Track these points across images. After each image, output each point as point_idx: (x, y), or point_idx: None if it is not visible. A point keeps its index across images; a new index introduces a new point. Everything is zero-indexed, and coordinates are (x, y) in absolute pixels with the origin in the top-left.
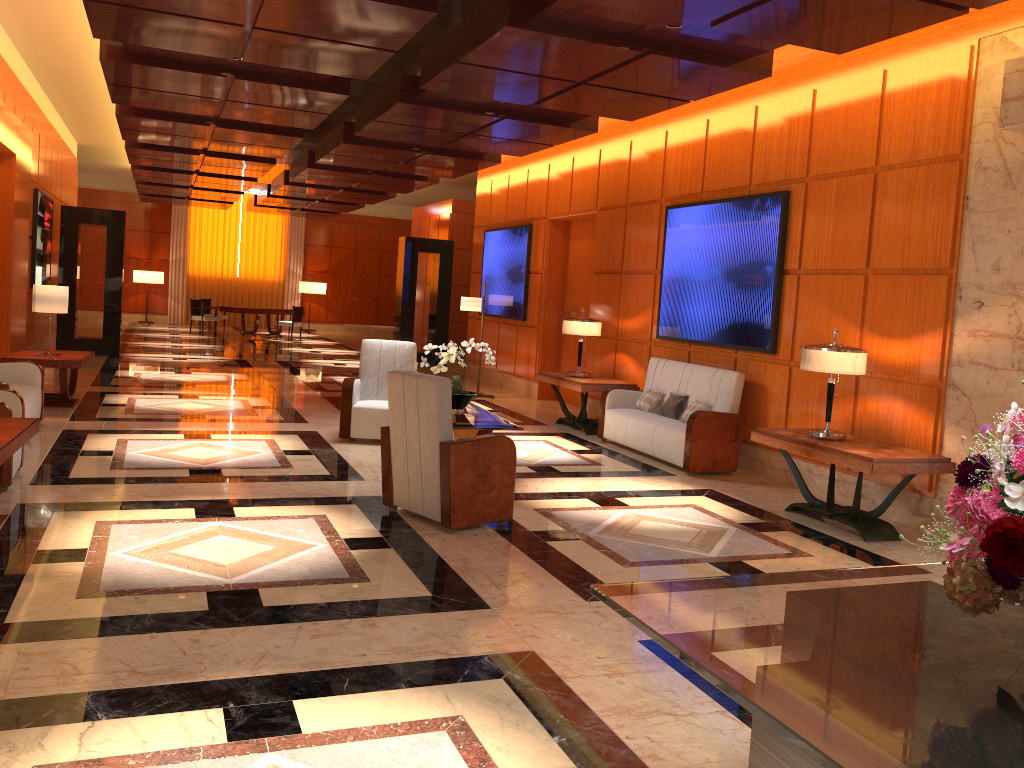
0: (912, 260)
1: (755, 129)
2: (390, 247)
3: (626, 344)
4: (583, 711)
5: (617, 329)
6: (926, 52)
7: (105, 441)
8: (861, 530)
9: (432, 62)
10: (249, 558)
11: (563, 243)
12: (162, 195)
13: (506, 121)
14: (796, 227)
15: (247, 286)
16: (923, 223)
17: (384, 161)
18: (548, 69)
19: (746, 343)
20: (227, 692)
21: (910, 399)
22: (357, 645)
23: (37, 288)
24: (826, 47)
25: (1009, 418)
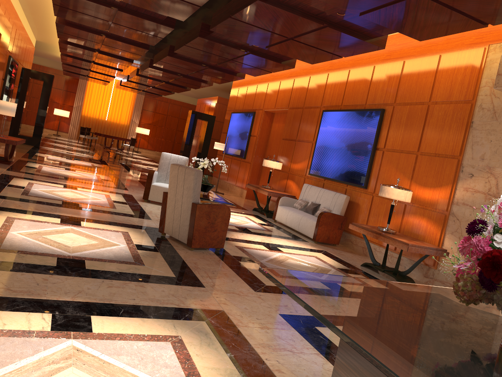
0: (441, 150)
1: (372, 77)
2: (184, 117)
3: (293, 176)
4: (245, 343)
5: (289, 168)
6: (462, 48)
7: (22, 182)
8: (397, 279)
9: (218, 17)
10: (83, 245)
11: (269, 123)
12: (74, 72)
13: (250, 55)
14: (385, 127)
15: (110, 125)
16: (449, 132)
17: (187, 69)
18: (275, 28)
19: (352, 182)
20: (56, 306)
21: (430, 218)
22: (131, 294)
23: (0, 101)
24: (414, 36)
25: (499, 202)
